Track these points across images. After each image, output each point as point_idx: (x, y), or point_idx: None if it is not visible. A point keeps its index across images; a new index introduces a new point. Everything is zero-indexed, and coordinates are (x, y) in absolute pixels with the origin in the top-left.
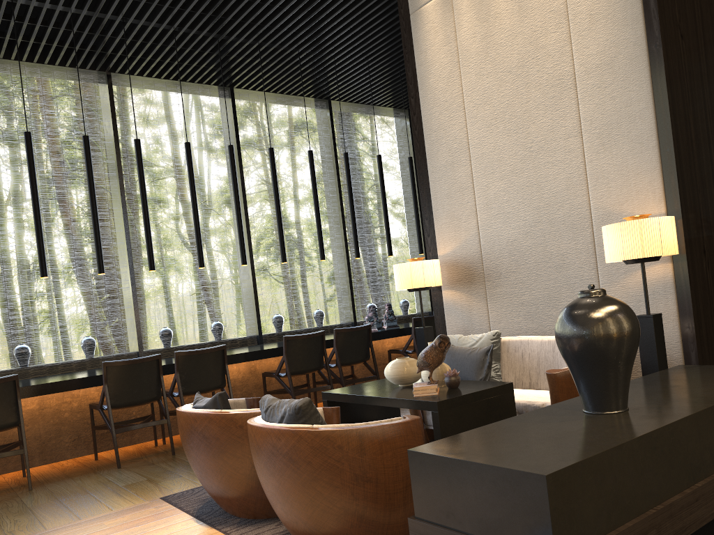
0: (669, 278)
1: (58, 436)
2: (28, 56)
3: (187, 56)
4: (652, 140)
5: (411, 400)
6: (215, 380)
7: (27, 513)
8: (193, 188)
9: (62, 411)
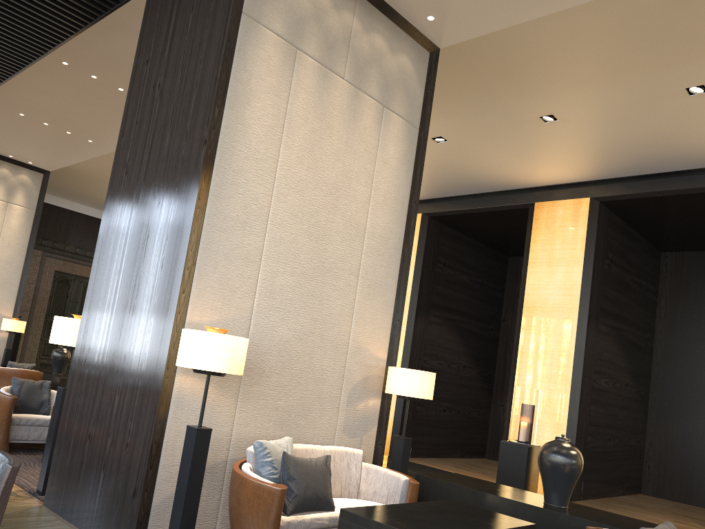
0: (6, 337)
1: None
2: None
3: None
4: (16, 293)
5: None
6: None
7: None
8: None
9: None
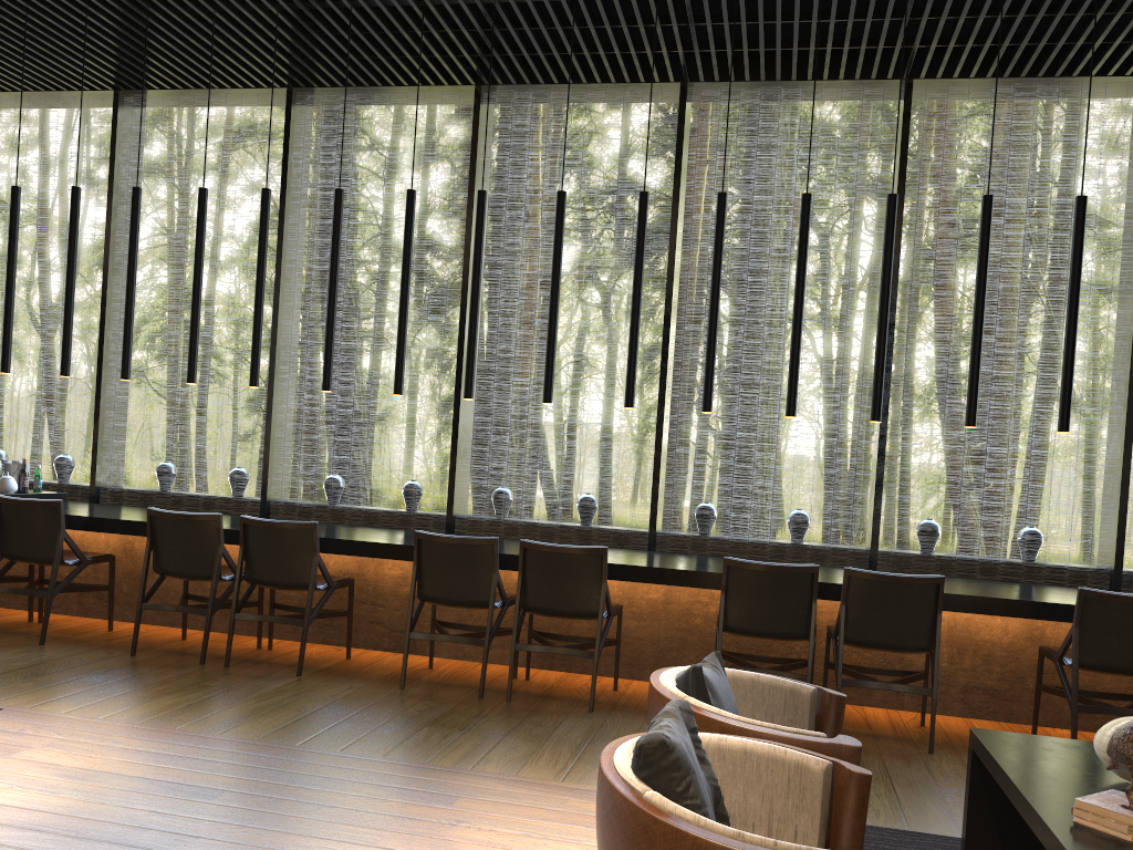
0: None
1: (681, 648)
2: (786, 71)
3: (1044, 28)
4: None
5: (1045, 827)
6: (912, 634)
7: (537, 743)
8: (981, 280)
9: (693, 613)
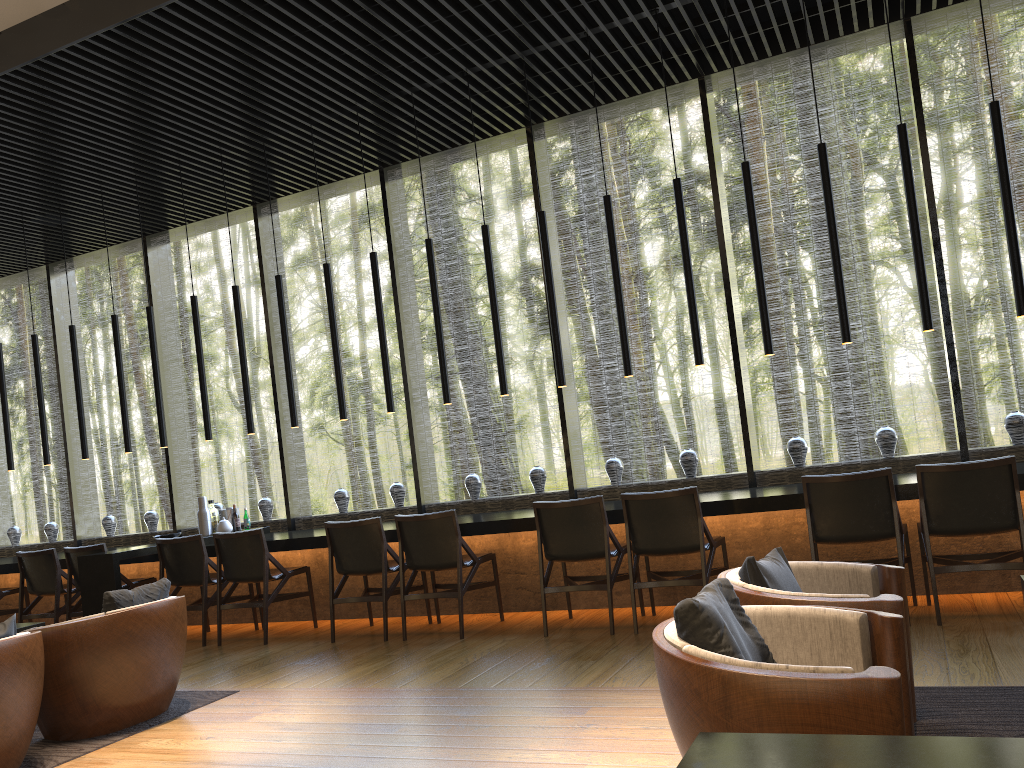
0: None
1: None
2: (790, 42)
3: None
4: None
5: None
6: (994, 515)
7: None
8: (1003, 180)
9: (792, 534)
